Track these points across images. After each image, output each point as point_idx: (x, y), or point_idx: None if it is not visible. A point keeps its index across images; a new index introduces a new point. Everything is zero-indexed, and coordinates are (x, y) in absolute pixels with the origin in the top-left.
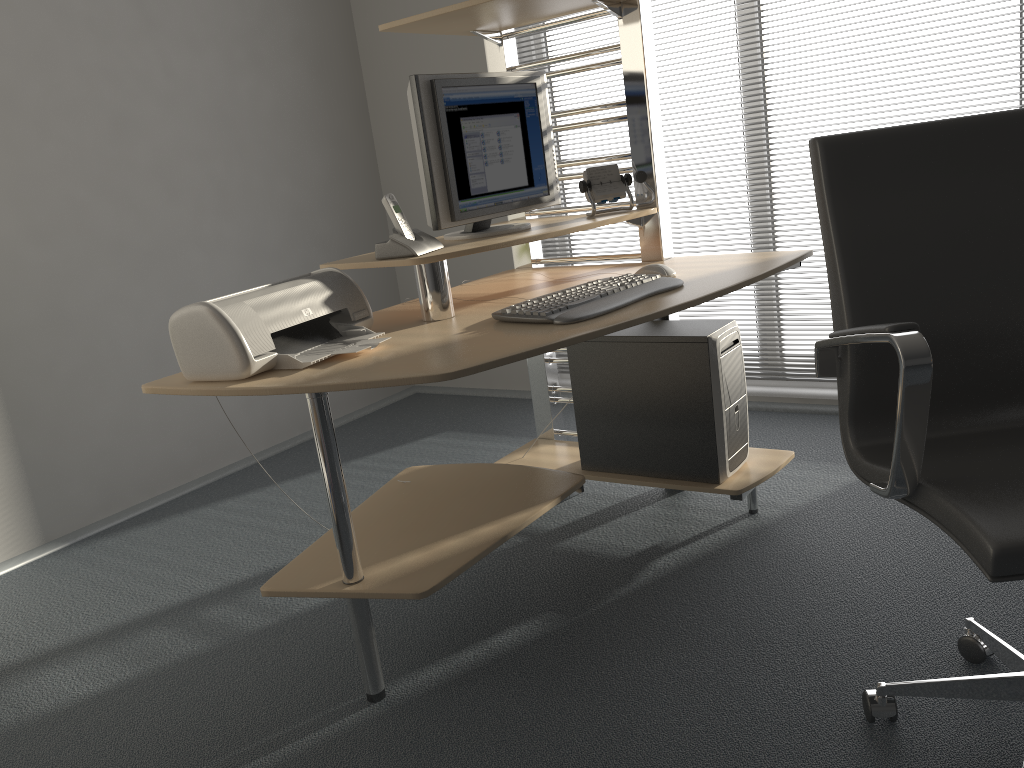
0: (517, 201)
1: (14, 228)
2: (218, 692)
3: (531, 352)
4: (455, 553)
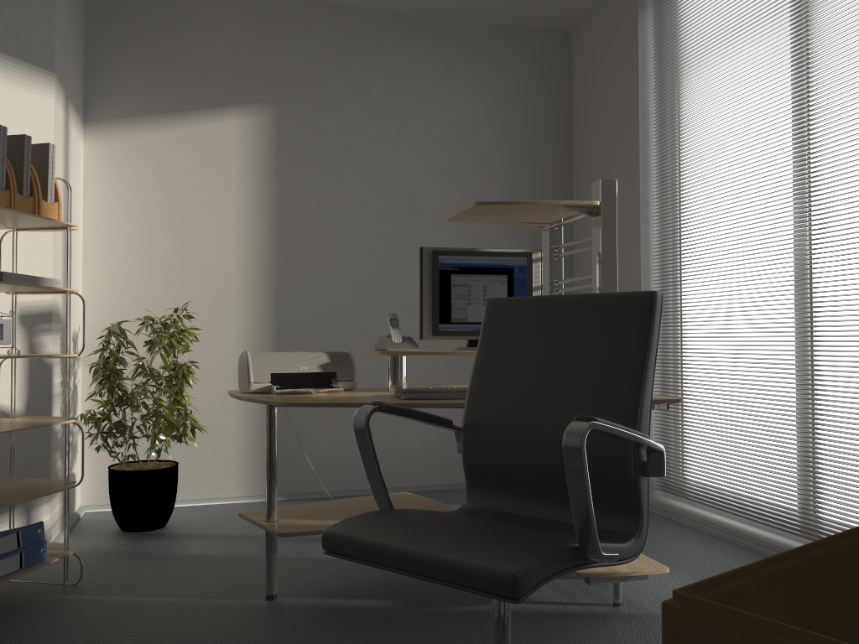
0: None
1: (307, 315)
2: (228, 572)
3: (345, 404)
4: (325, 525)
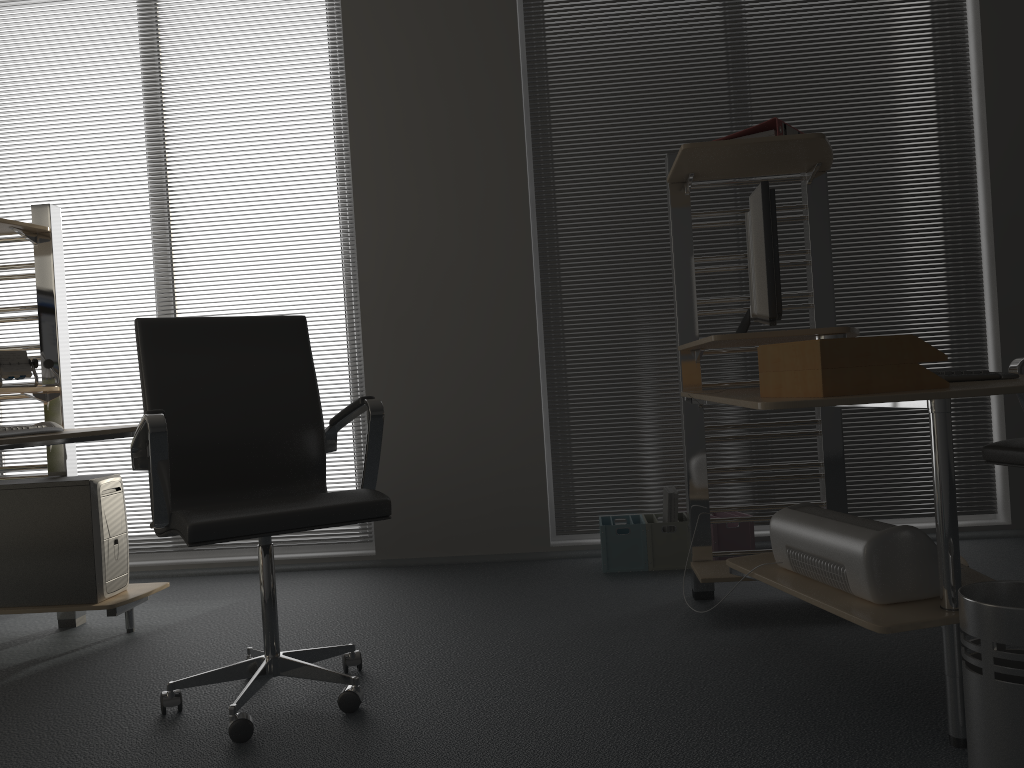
0: None
1: None
2: None
3: None
4: None
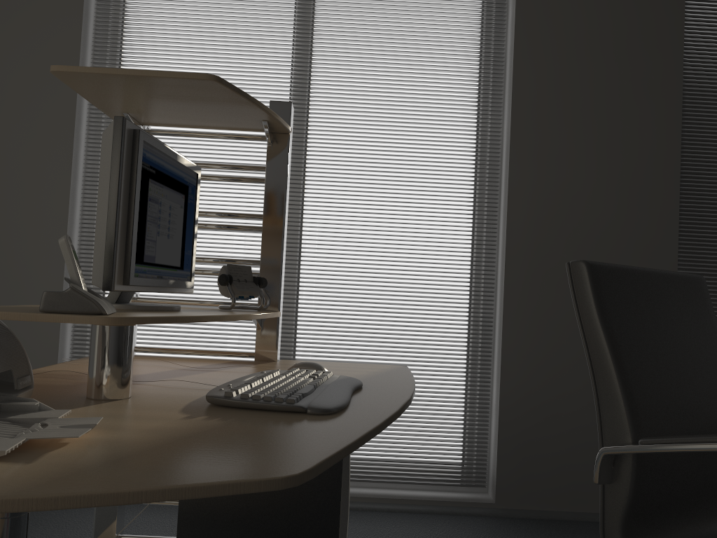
0: (172, 280)
1: None
2: None
3: (350, 447)
4: None
